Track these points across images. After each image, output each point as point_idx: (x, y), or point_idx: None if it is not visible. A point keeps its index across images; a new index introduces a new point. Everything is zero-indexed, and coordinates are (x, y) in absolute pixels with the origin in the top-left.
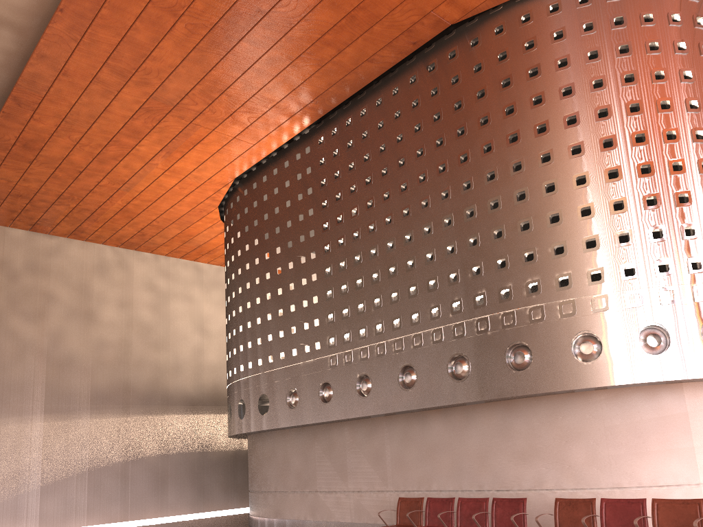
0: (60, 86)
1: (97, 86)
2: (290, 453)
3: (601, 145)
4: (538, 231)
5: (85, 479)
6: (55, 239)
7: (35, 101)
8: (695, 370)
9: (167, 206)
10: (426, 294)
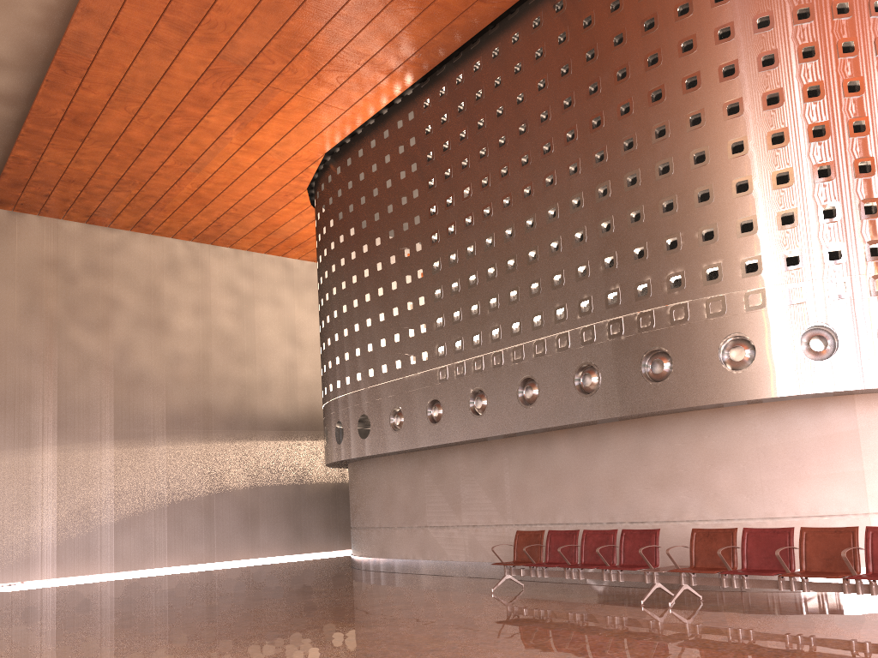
0: (110, 46)
1: (154, 45)
2: (395, 484)
3: (764, 101)
4: (684, 212)
5: (164, 514)
6: (116, 233)
7: (83, 66)
8: (867, 378)
9: (246, 190)
10: (550, 291)
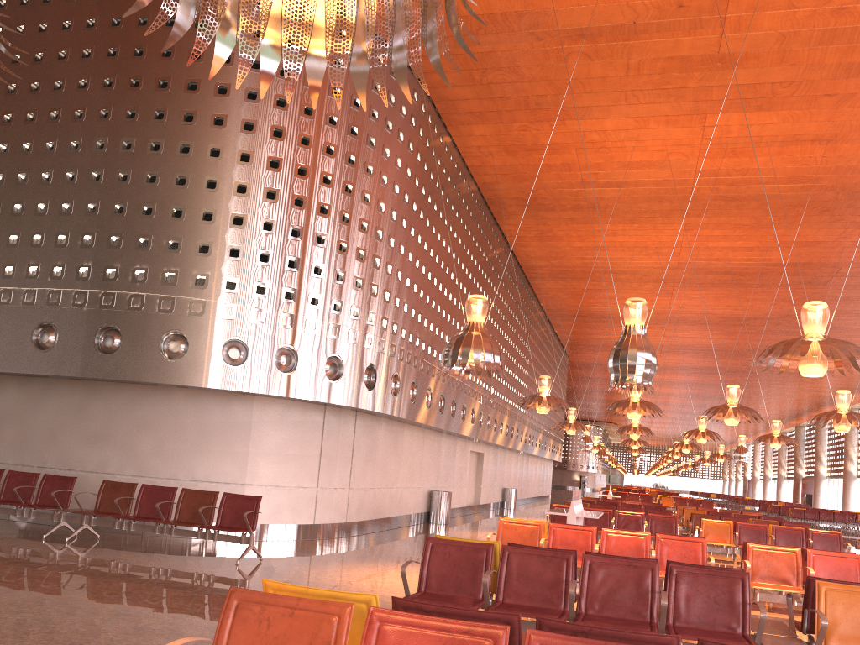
0: None
1: None
2: None
3: (239, 157)
4: (159, 220)
5: None
6: None
7: None
8: (262, 386)
9: None
10: (28, 248)
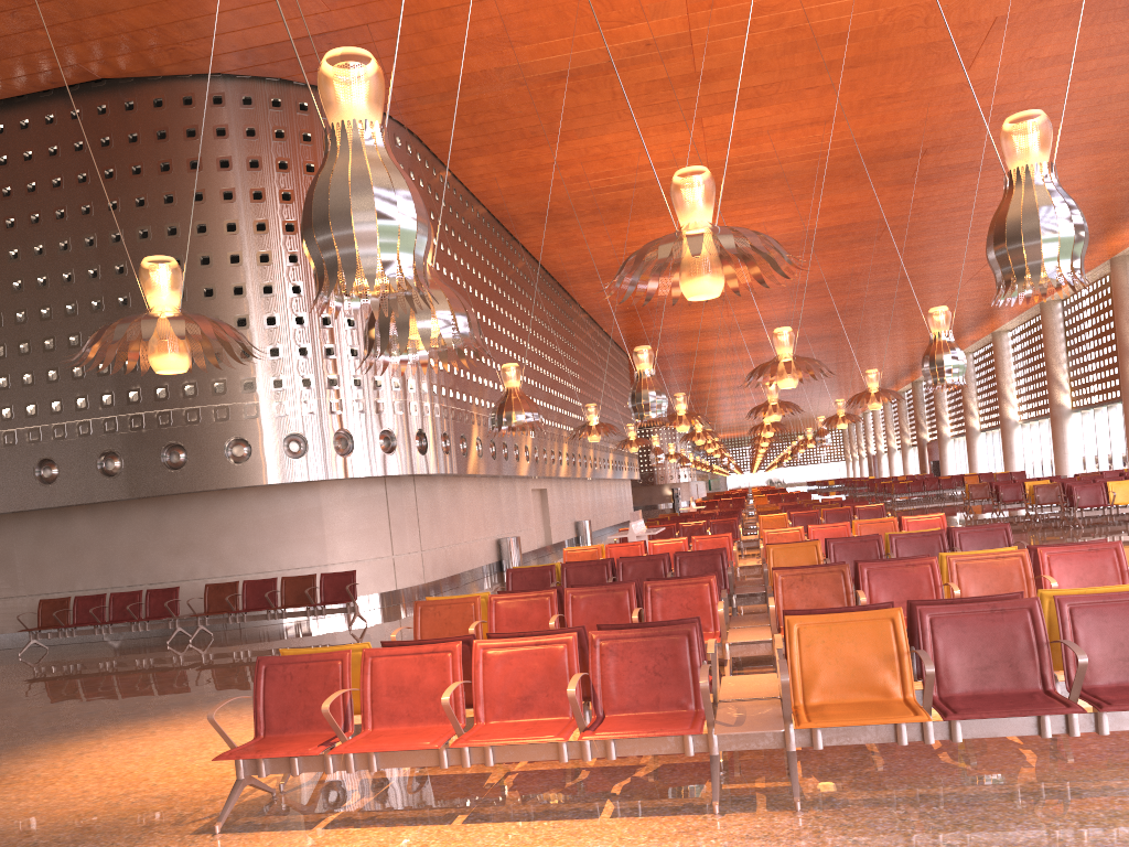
0: None
1: None
2: None
3: (259, 259)
4: None
5: None
6: None
7: None
8: (327, 472)
9: None
10: (71, 381)
